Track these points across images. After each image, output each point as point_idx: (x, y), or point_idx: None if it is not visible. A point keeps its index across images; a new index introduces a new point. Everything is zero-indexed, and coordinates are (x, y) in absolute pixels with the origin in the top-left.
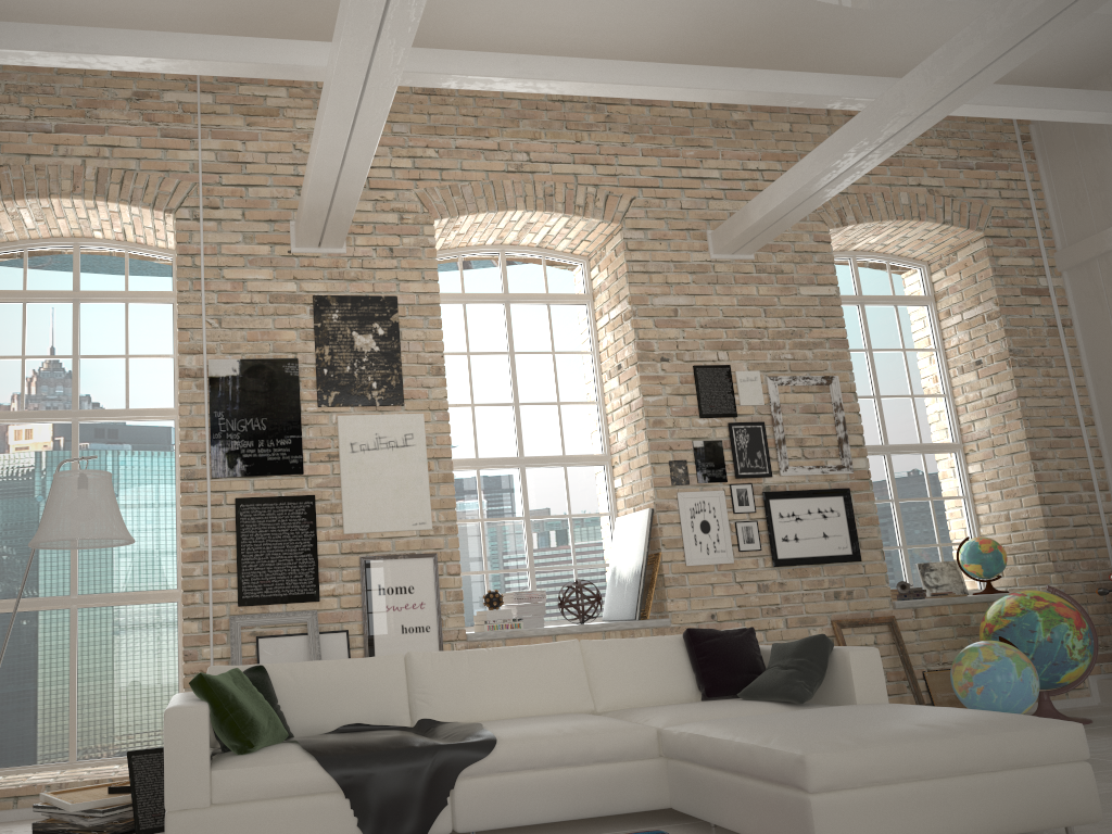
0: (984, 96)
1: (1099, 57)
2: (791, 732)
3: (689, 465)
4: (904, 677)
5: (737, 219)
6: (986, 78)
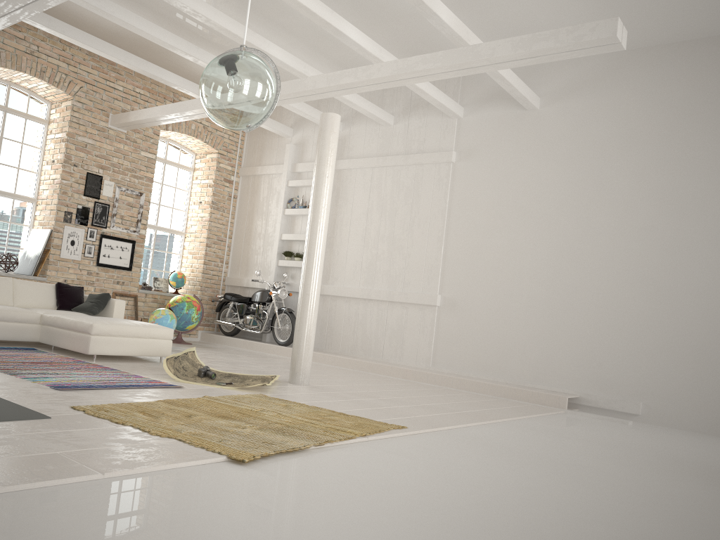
0: None
1: None
2: (90, 318)
3: (73, 215)
4: (134, 319)
5: (124, 116)
6: None
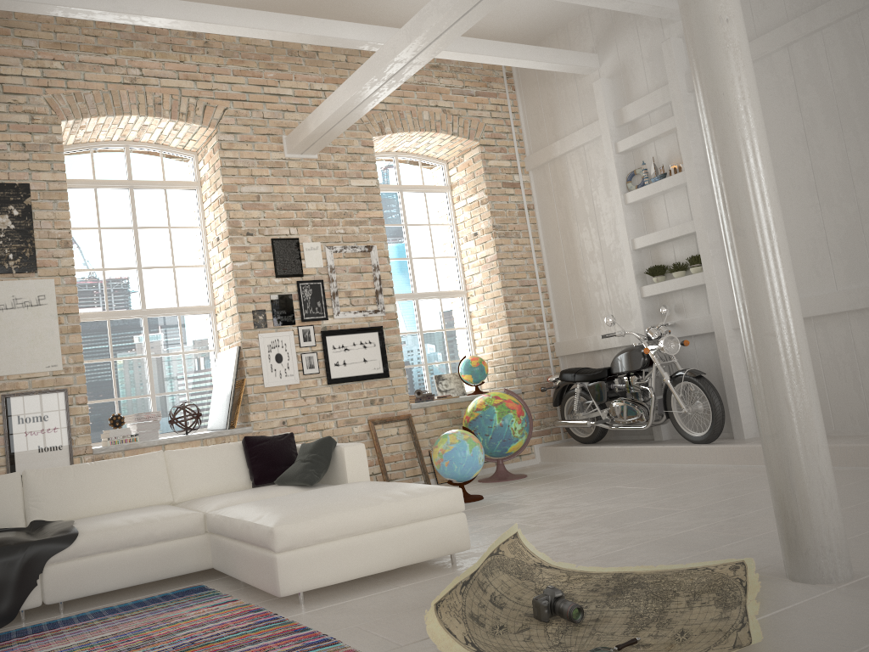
0: (467, 46)
1: (549, 21)
2: (276, 511)
3: (267, 313)
4: (416, 455)
5: (301, 129)
6: (446, 40)
